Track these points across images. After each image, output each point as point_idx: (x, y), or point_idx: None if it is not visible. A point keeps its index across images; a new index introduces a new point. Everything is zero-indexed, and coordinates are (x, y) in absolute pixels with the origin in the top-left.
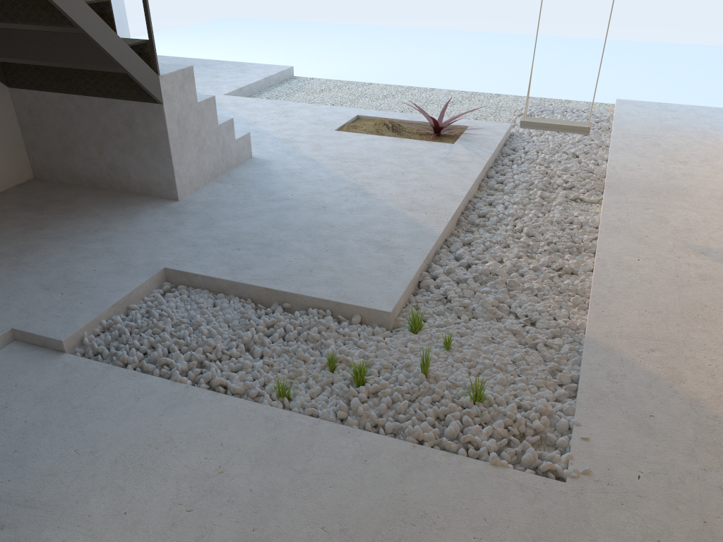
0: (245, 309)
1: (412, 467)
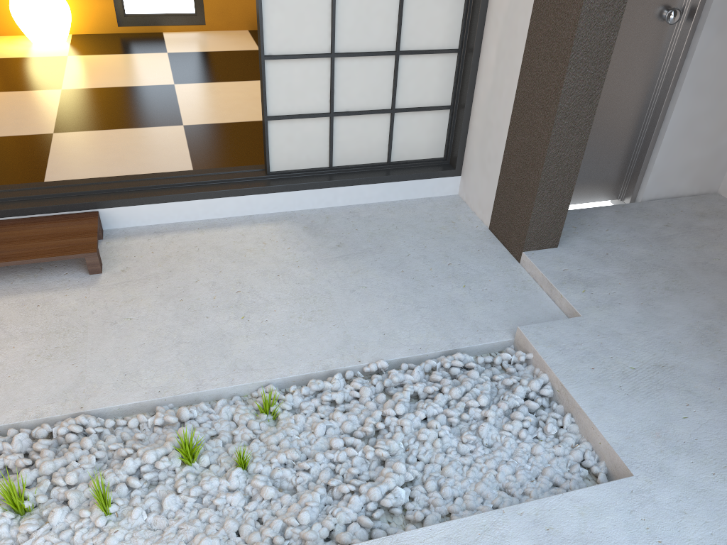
0: (455, 503)
1: (75, 387)
